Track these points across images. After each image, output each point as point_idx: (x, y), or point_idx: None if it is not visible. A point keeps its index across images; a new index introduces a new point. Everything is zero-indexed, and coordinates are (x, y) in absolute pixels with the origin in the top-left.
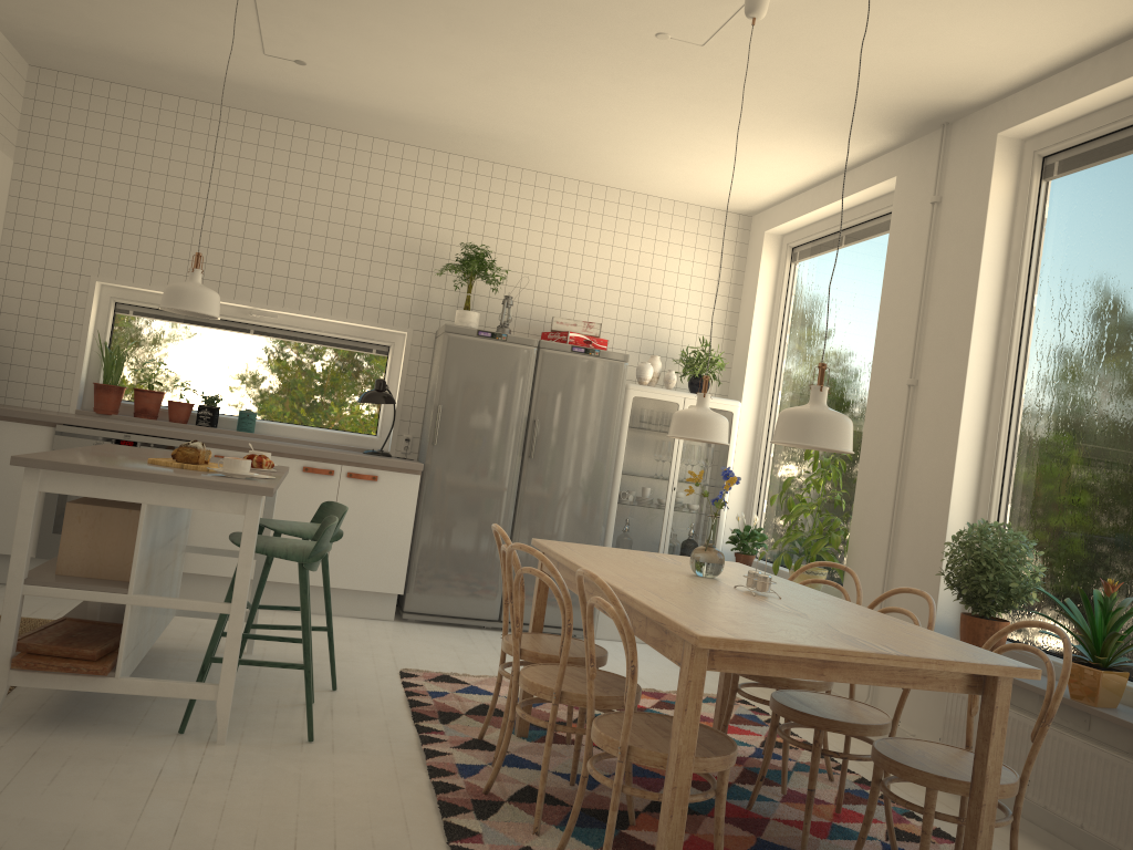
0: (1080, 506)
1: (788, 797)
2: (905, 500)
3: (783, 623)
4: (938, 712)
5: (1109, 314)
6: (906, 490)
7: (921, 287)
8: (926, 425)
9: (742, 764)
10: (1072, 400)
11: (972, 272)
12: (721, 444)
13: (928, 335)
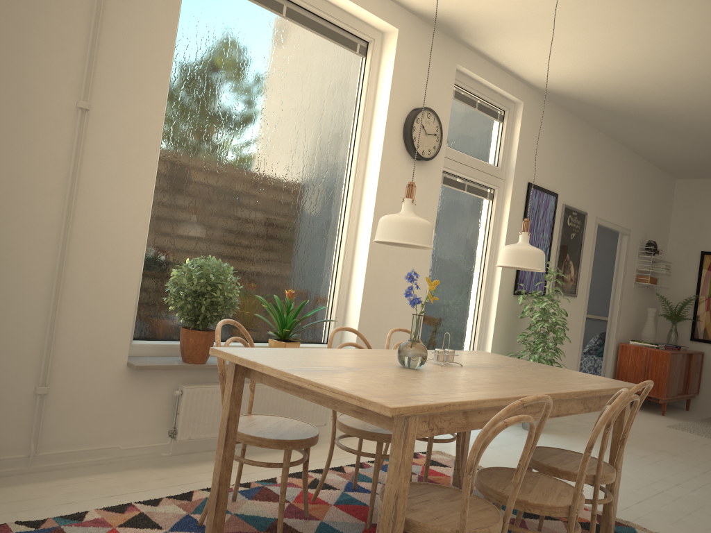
0: (223, 239)
1: (304, 517)
2: (75, 231)
3: (543, 370)
4: (140, 416)
5: (244, 112)
6: (76, 221)
7: (97, 3)
8: (106, 158)
9: (255, 532)
10: (216, 163)
11: (165, 27)
12: (378, 242)
13: (103, 62)
